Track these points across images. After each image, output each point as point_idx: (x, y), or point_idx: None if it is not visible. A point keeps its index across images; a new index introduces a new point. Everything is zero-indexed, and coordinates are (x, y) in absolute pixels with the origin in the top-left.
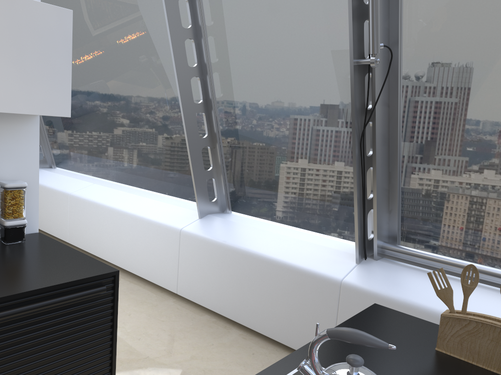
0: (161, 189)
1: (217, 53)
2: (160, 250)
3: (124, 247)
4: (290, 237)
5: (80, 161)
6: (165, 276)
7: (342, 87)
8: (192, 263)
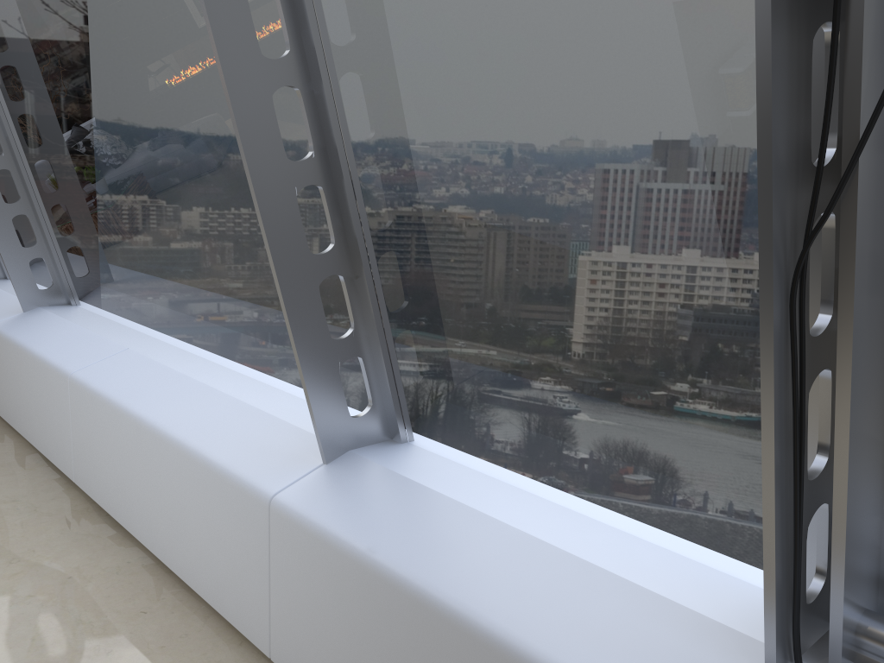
0: (260, 368)
1: (341, 16)
2: (232, 541)
3: (164, 517)
4: (557, 547)
5: (113, 294)
6: (245, 608)
7: (716, 90)
8: (297, 592)
